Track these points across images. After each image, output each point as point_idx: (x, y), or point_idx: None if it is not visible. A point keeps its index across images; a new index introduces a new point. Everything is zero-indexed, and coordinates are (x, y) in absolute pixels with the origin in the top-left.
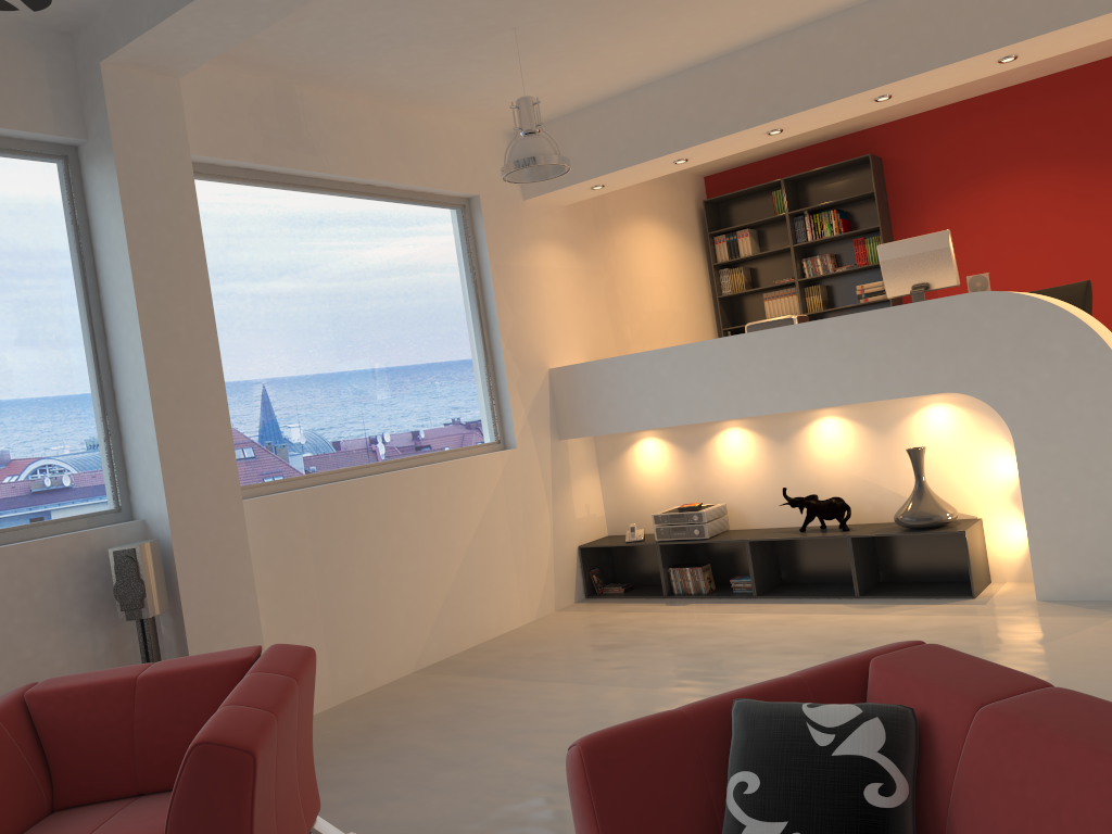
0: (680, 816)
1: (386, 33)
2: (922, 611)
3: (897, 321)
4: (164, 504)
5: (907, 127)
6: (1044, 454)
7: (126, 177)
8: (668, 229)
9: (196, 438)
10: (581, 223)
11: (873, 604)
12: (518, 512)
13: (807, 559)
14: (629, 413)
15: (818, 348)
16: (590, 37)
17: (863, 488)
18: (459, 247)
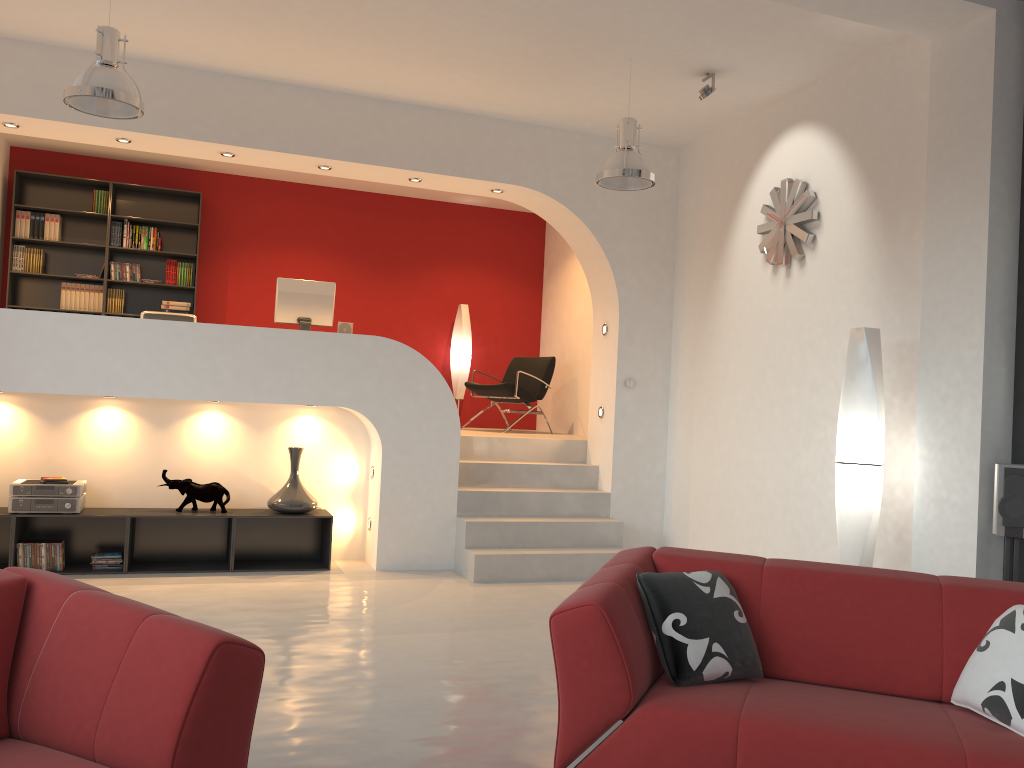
0: (641, 647)
1: None
2: (306, 579)
3: (315, 344)
4: None
5: (229, 182)
6: (400, 462)
7: None
8: None
9: None
10: None
11: (254, 575)
12: None
13: (165, 539)
14: (13, 371)
15: (244, 349)
16: (152, 0)
17: (232, 477)
18: None
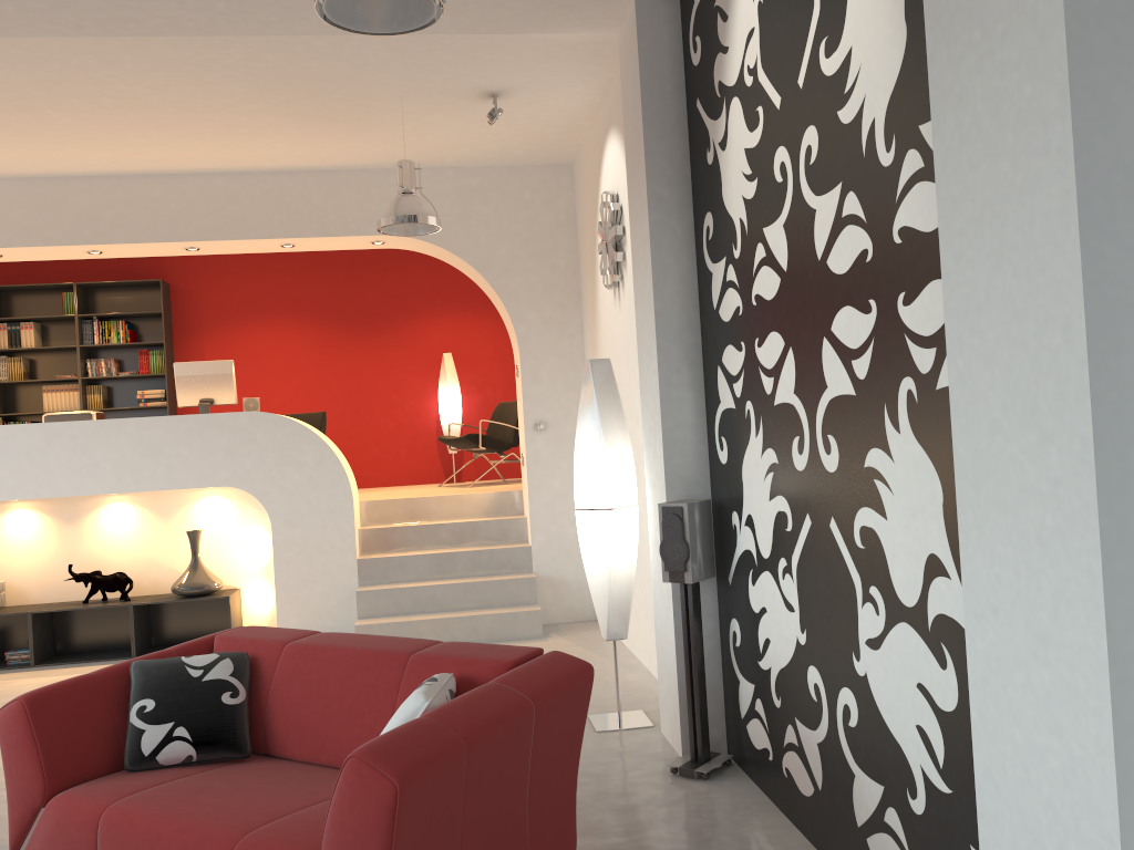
0: (96, 736)
1: None
2: None
3: (191, 427)
4: None
5: (194, 264)
6: (292, 536)
7: None
8: None
9: None
10: None
11: None
12: None
13: (85, 630)
14: None
15: (120, 441)
16: None
17: (145, 564)
18: None
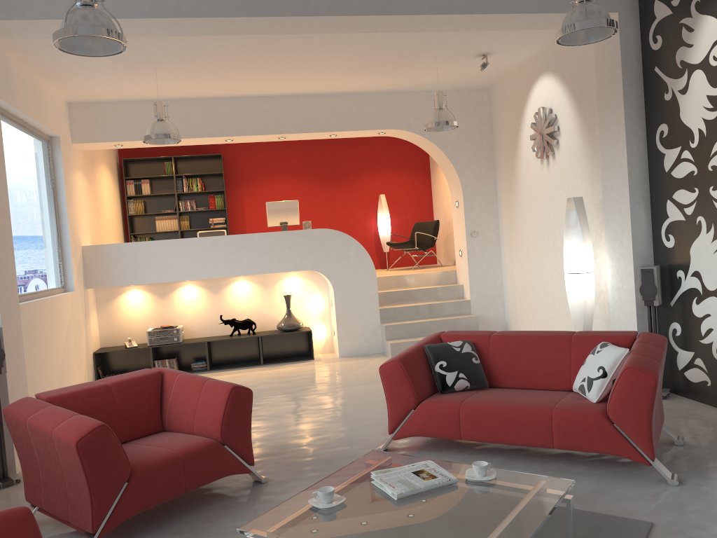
0: (424, 378)
1: None
2: (300, 365)
3: (289, 237)
4: None
5: (236, 144)
6: (345, 296)
7: None
8: (109, 172)
9: (5, 265)
10: (87, 161)
11: (274, 366)
12: (76, 329)
13: (226, 351)
14: (139, 274)
15: (252, 246)
16: (177, 76)
17: (257, 314)
18: (47, 165)
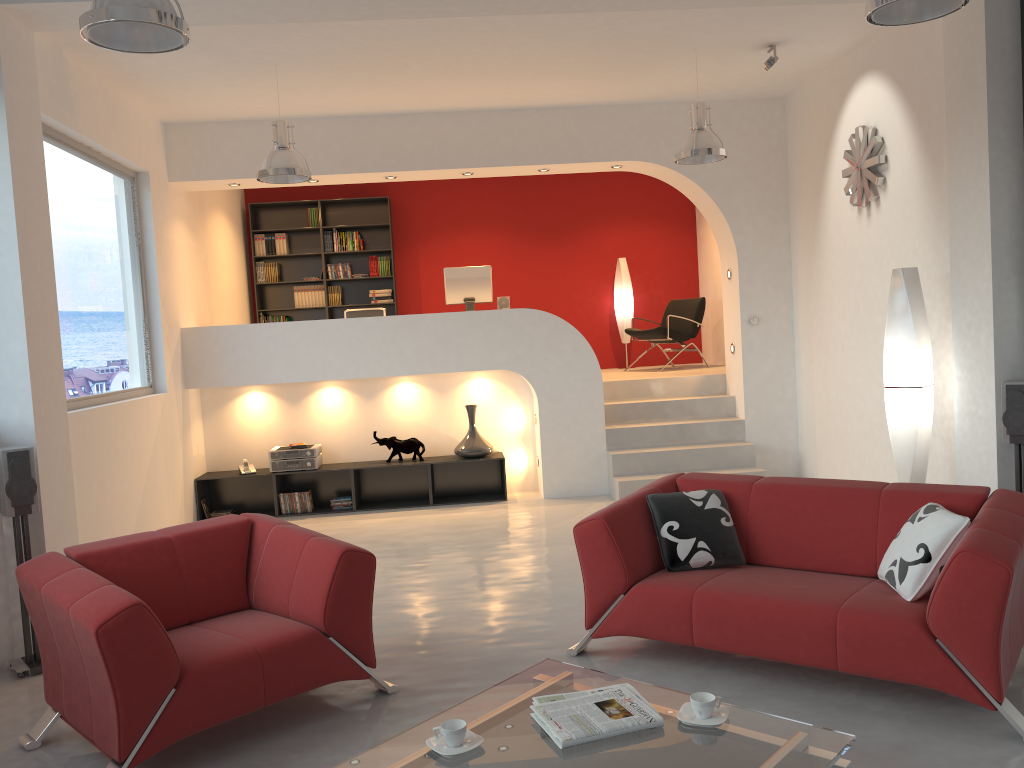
0: (642, 546)
1: (191, 41)
2: (485, 508)
3: (474, 321)
4: (30, 414)
5: (410, 183)
6: (554, 410)
7: (10, 114)
8: (229, 222)
9: (46, 357)
10: (193, 207)
11: (447, 508)
12: (168, 447)
13: (382, 484)
14: (259, 369)
15: (419, 333)
16: (310, 83)
17: (427, 432)
18: (130, 213)
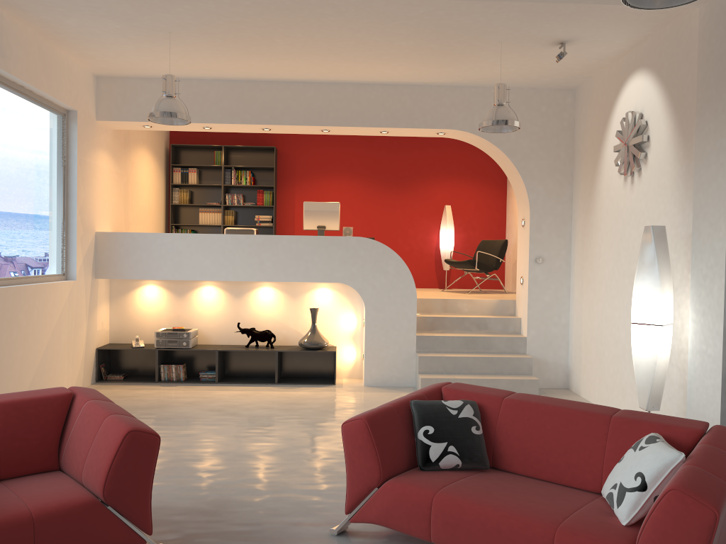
0: (400, 446)
1: (98, 7)
2: (316, 390)
3: (320, 244)
4: None
5: (293, 137)
6: (377, 317)
7: None
8: (153, 157)
9: None
10: (119, 142)
11: (287, 387)
12: (72, 322)
13: (242, 363)
14: (152, 268)
15: (277, 249)
16: (201, 50)
17: (279, 326)
18: (59, 141)
